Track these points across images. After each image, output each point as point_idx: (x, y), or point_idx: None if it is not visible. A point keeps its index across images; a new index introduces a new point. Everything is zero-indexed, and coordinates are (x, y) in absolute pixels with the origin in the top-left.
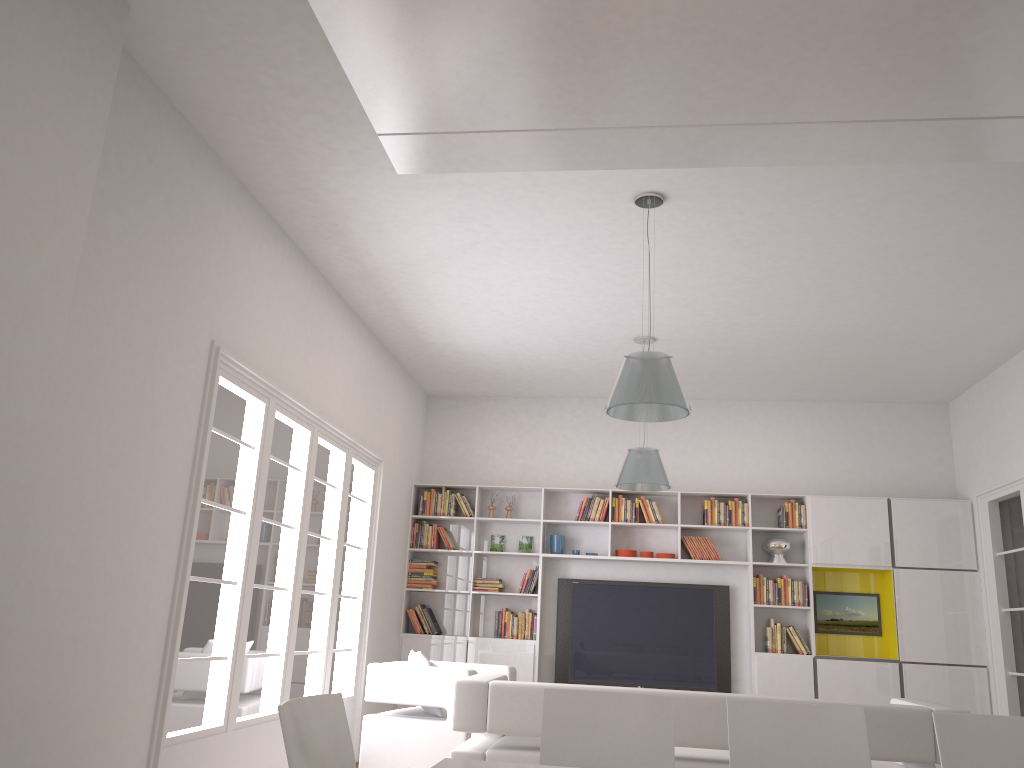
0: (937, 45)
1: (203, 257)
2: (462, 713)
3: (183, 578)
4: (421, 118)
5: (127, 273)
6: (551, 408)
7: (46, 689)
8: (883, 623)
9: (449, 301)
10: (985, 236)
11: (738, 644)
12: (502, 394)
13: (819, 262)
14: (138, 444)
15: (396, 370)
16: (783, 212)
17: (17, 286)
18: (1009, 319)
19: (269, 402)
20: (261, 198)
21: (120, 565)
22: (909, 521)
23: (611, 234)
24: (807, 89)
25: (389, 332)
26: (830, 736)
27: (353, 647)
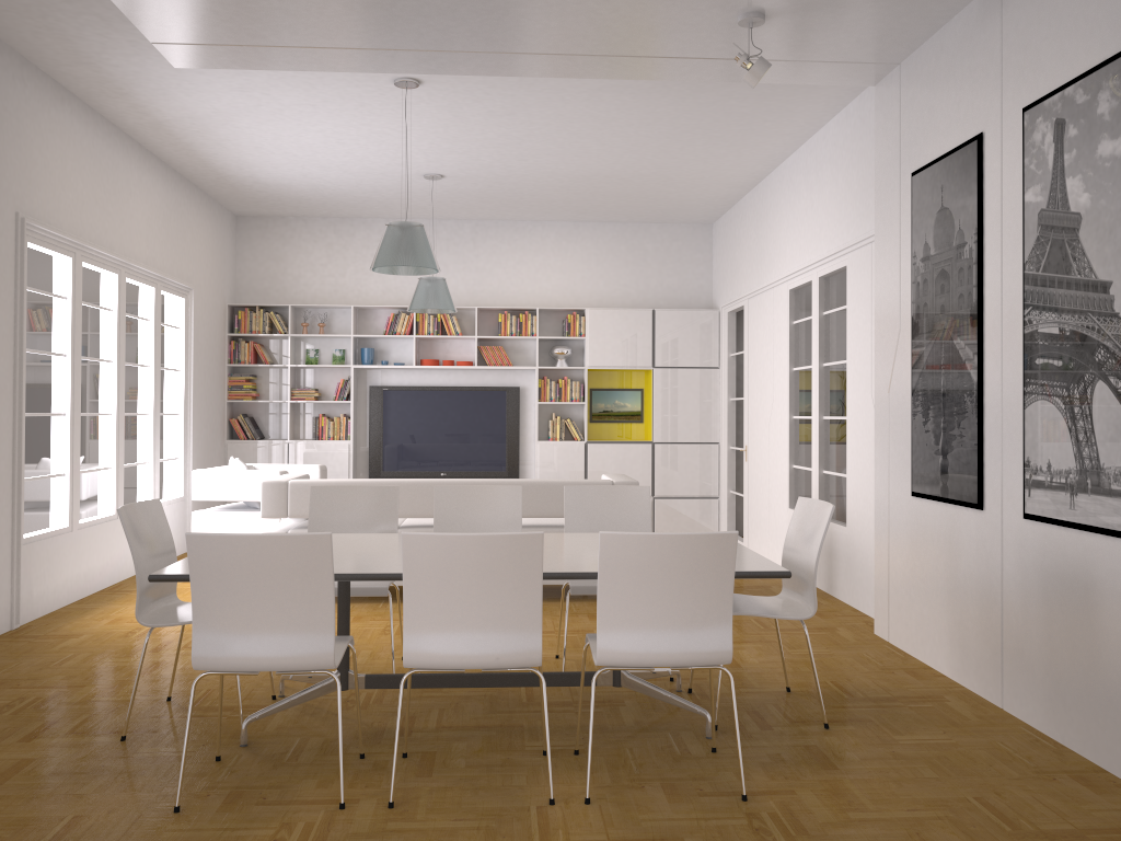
0: (587, 17)
1: None
2: (268, 505)
3: (20, 416)
4: (189, 35)
5: None
6: (359, 228)
7: None
8: (645, 412)
9: (243, 145)
10: (688, 115)
11: (526, 435)
12: (310, 215)
13: (565, 127)
14: None
15: (199, 198)
16: (522, 94)
17: None
18: (733, 167)
19: (75, 256)
20: (44, 68)
21: None
22: (669, 329)
23: (381, 104)
24: (502, 35)
25: (188, 167)
26: (499, 504)
27: (179, 456)
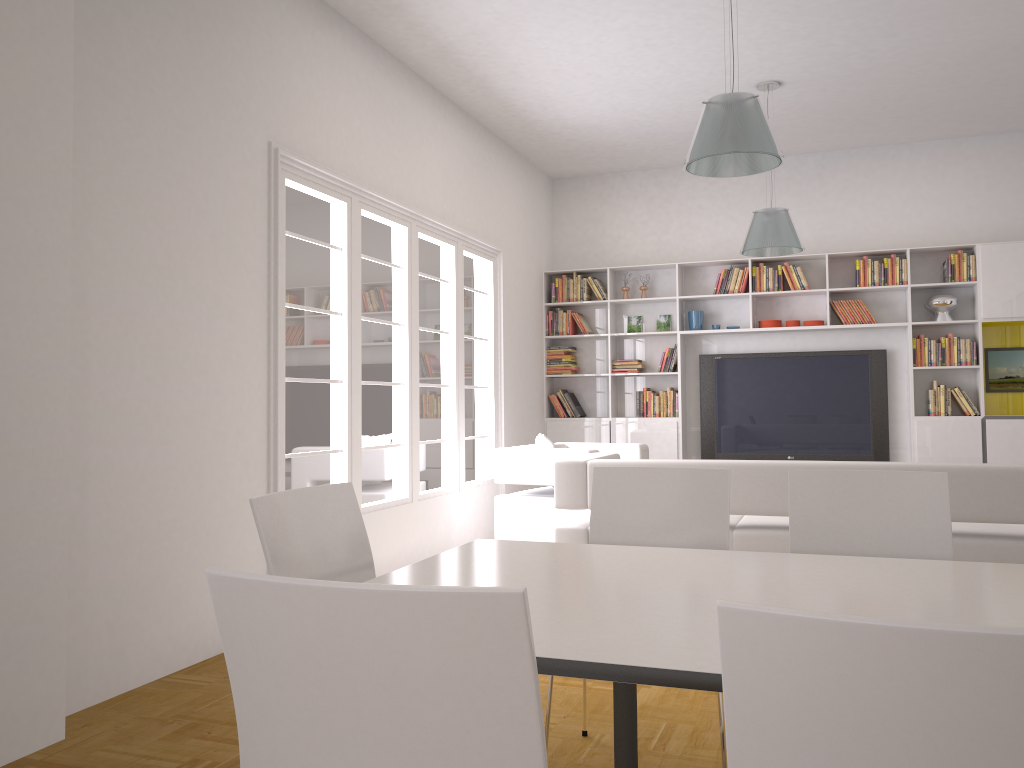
0: None
1: (242, 54)
2: (562, 492)
3: (275, 380)
4: None
5: (150, 80)
6: (683, 178)
7: (142, 488)
8: None
9: (539, 70)
10: None
11: (897, 409)
12: (629, 168)
13: None
14: (199, 255)
15: (508, 155)
16: None
17: (2, 104)
18: None
19: (351, 201)
20: None
21: (202, 372)
22: None
23: None
24: None
25: (489, 114)
26: (906, 504)
27: (490, 434)
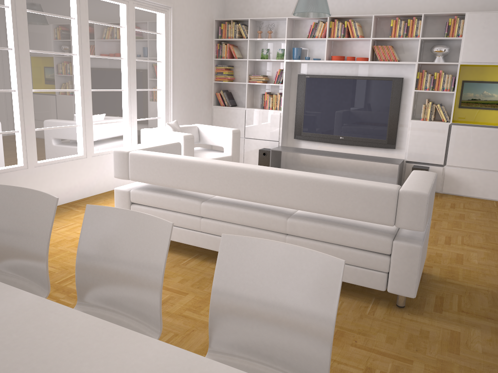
0: None
1: None
2: (117, 169)
3: None
4: None
5: None
6: None
7: None
8: None
9: None
10: None
11: (405, 114)
12: None
13: None
14: None
15: None
16: None
17: None
18: None
19: None
20: None
21: None
22: None
23: None
24: None
25: None
26: (147, 241)
27: (163, 116)
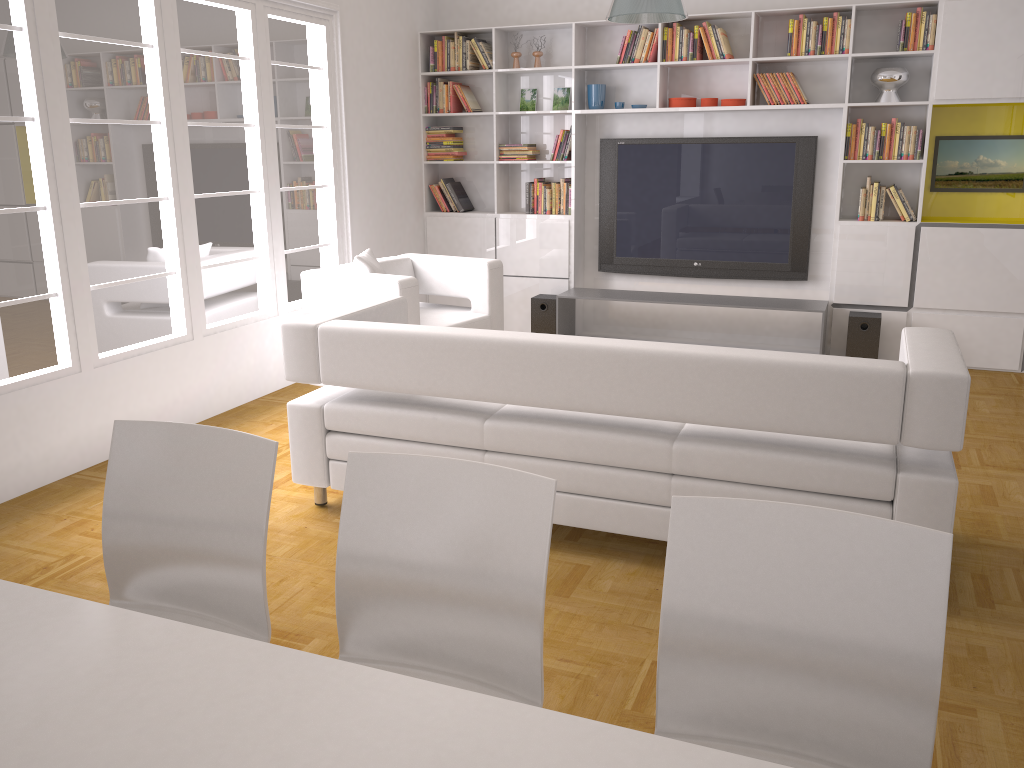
0: None
1: None
2: (292, 362)
3: None
4: None
5: None
6: None
7: None
8: None
9: None
10: None
11: (824, 210)
12: None
13: None
14: None
15: None
16: None
17: None
18: None
19: None
20: None
21: None
22: None
23: None
24: None
25: None
26: (497, 521)
27: (333, 241)
